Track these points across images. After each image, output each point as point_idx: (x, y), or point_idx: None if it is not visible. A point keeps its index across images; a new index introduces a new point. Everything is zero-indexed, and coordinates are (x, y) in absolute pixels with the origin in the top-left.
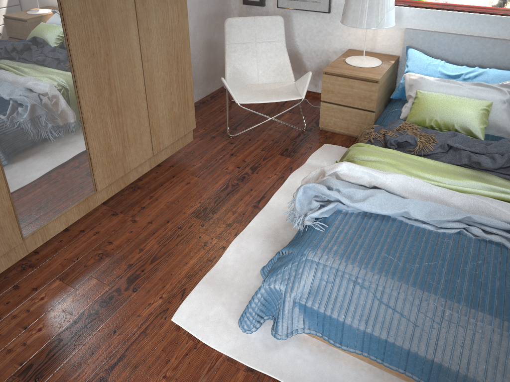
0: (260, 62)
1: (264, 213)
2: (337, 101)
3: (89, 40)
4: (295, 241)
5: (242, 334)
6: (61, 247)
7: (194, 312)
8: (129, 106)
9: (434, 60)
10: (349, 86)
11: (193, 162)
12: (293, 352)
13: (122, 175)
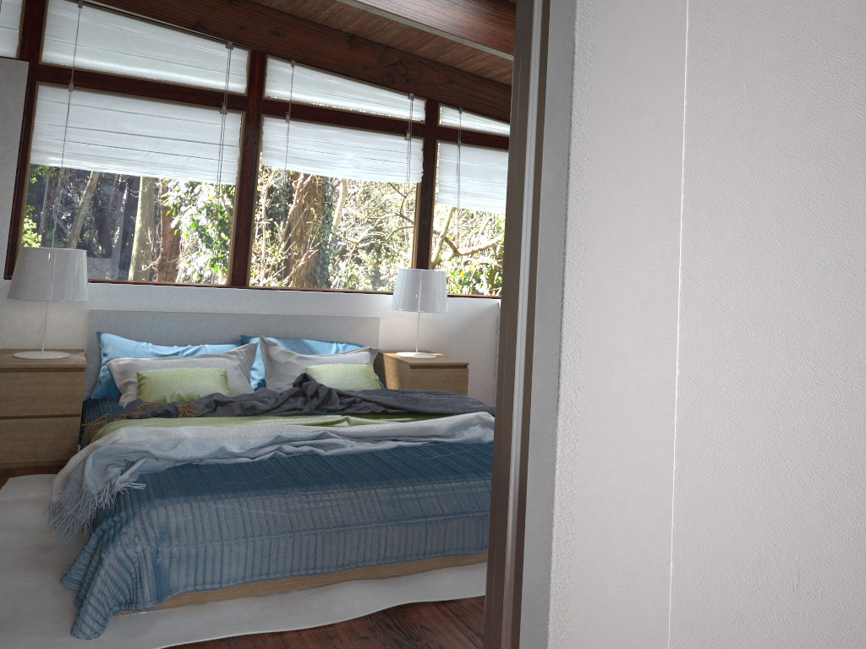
0: None
1: None
2: (18, 412)
3: None
4: (111, 514)
5: (89, 641)
6: None
7: None
8: None
9: (140, 342)
10: (40, 383)
11: None
12: (167, 623)
13: None
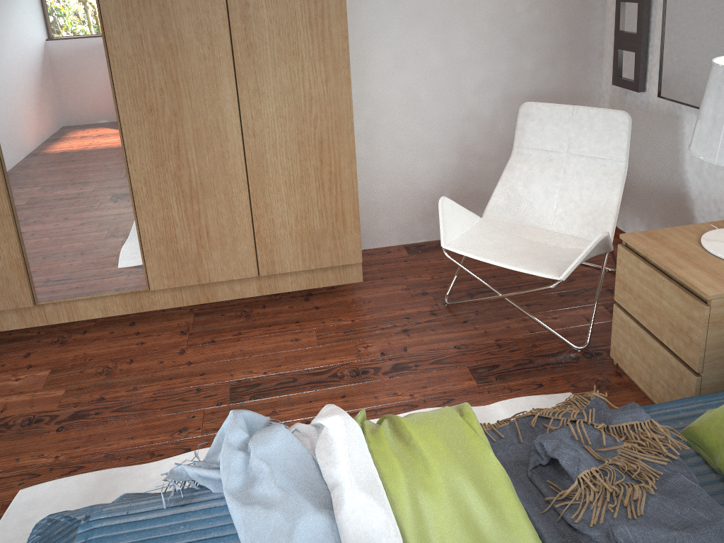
0: (565, 193)
1: None
2: (637, 315)
3: (146, 90)
4: (147, 495)
5: None
6: (101, 339)
7: (37, 502)
8: (213, 192)
9: None
10: (656, 290)
11: (345, 315)
12: None
13: (194, 284)
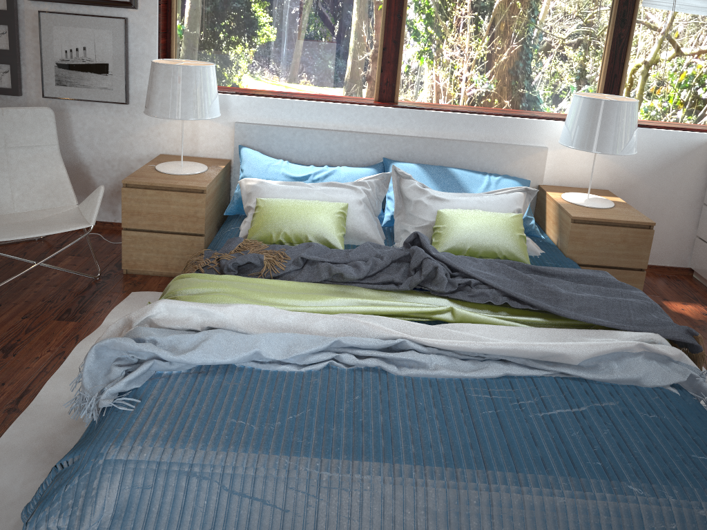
0: (16, 179)
1: (29, 415)
2: (148, 226)
3: None
4: (85, 439)
5: None
6: None
7: None
8: None
9: (275, 160)
10: (164, 202)
11: None
12: None
13: None
